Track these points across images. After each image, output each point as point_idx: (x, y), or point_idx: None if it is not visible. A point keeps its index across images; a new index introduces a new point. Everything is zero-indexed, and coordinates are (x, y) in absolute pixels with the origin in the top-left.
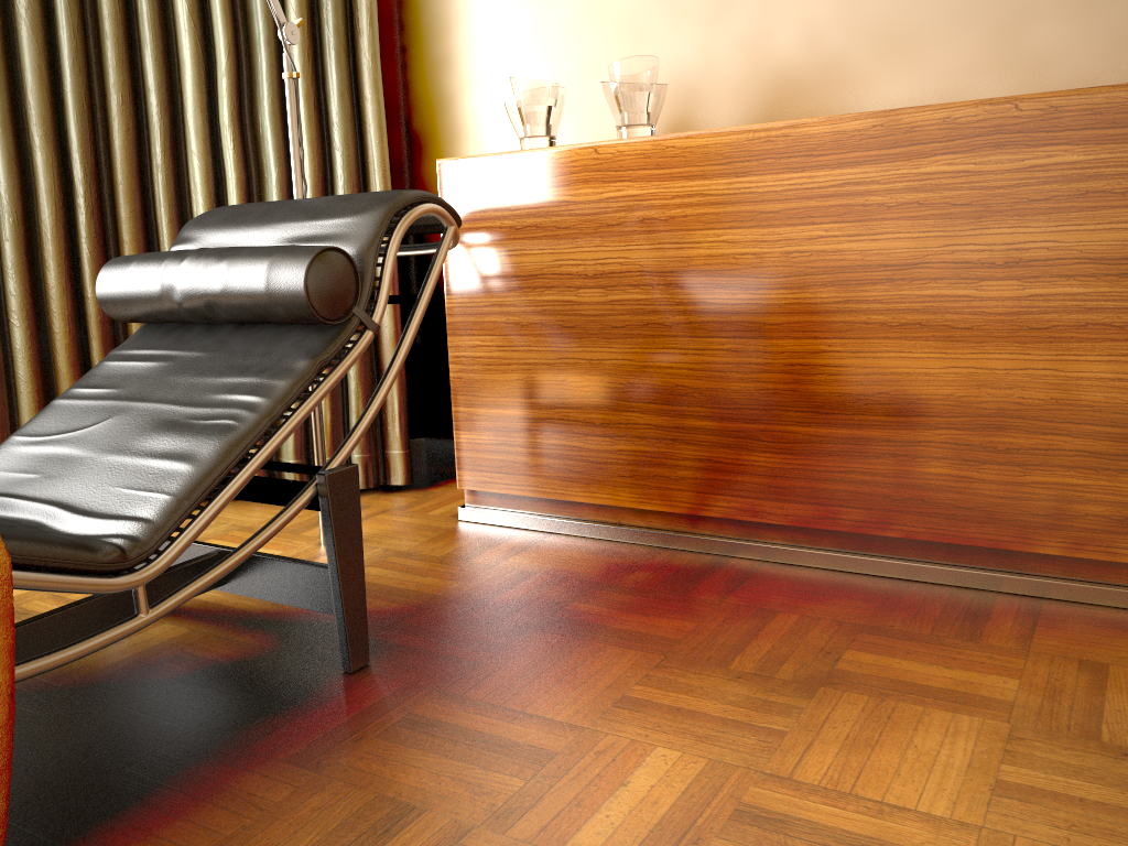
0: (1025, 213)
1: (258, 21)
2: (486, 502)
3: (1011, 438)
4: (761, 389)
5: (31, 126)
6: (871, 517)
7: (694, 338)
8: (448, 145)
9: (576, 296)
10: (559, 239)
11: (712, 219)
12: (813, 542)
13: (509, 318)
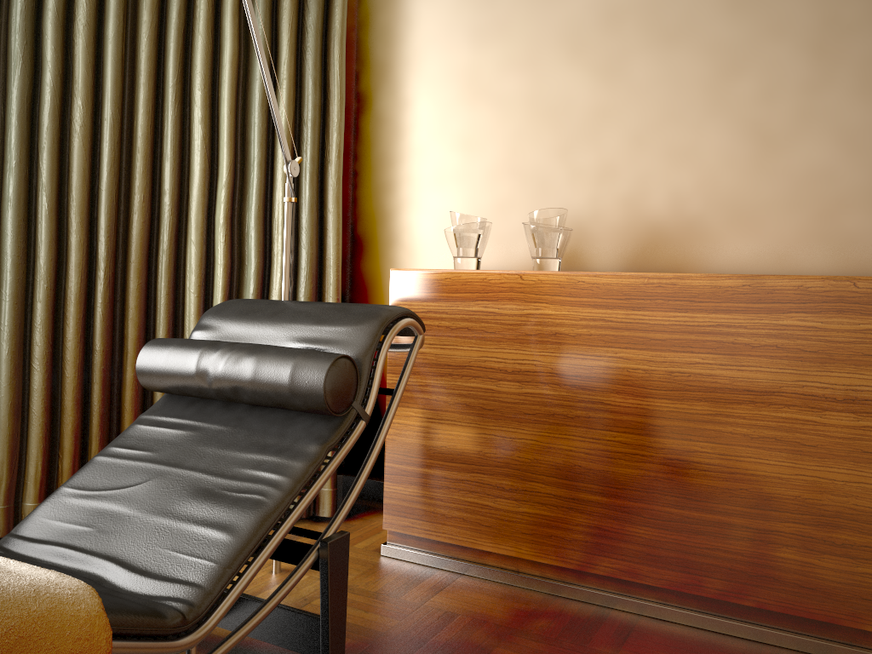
0: (860, 363)
1: (254, 148)
2: (405, 542)
3: (847, 536)
4: (644, 475)
5: (71, 214)
6: (731, 587)
7: (591, 429)
8: (384, 248)
9: (496, 386)
10: (485, 340)
11: (611, 339)
12: (680, 602)
13: (439, 397)
